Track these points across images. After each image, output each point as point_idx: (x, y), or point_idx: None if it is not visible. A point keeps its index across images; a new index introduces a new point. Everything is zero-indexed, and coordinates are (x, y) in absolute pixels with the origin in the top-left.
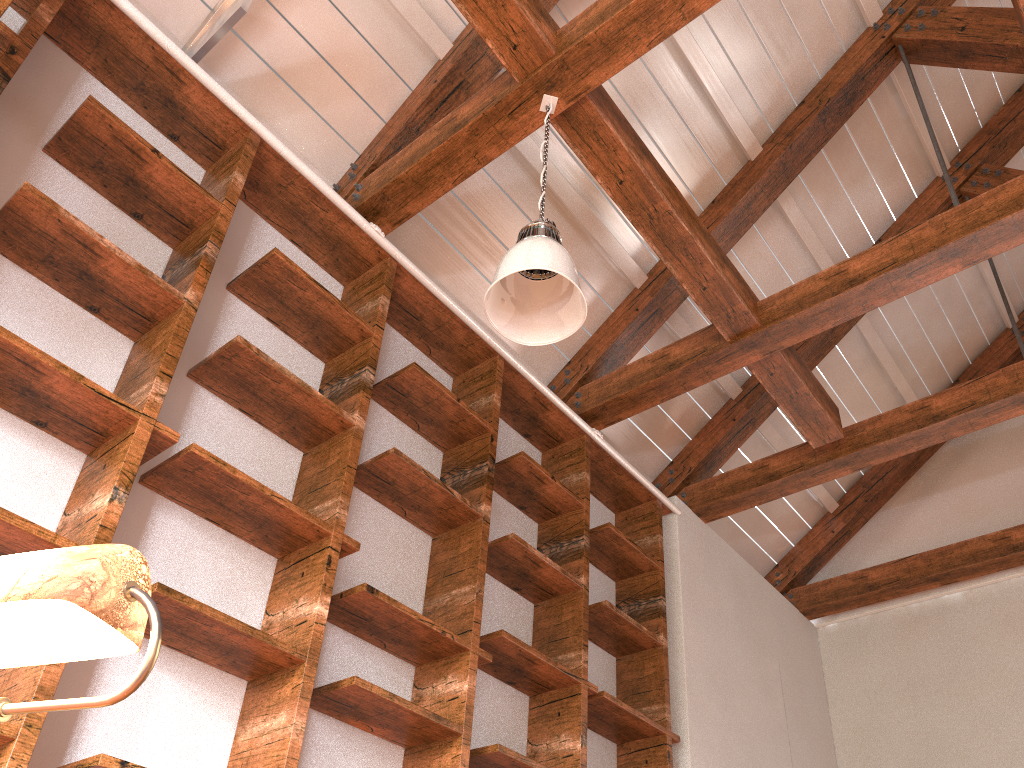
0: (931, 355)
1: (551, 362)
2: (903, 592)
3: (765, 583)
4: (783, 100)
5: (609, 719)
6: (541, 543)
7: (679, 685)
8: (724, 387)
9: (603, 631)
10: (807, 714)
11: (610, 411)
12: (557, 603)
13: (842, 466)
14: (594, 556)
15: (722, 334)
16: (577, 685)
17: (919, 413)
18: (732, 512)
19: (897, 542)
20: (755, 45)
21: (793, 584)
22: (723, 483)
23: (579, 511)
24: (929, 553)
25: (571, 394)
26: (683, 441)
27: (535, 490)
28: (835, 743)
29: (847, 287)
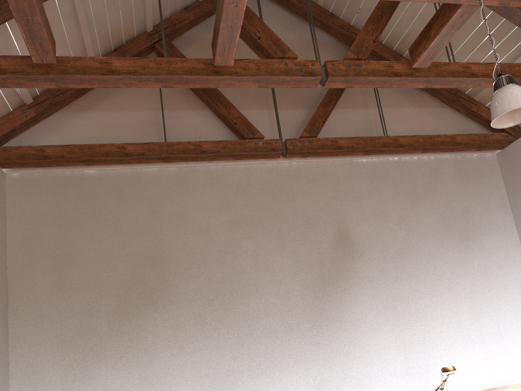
0: (107, 29)
1: None
2: (64, 164)
3: None
4: None
5: None
6: None
7: None
8: None
9: None
10: None
11: None
12: None
13: (50, 81)
14: None
15: None
16: None
17: (105, 66)
18: None
19: (65, 134)
20: None
21: None
22: None
23: None
24: (83, 146)
25: None
26: None
27: None
28: (7, 244)
29: None
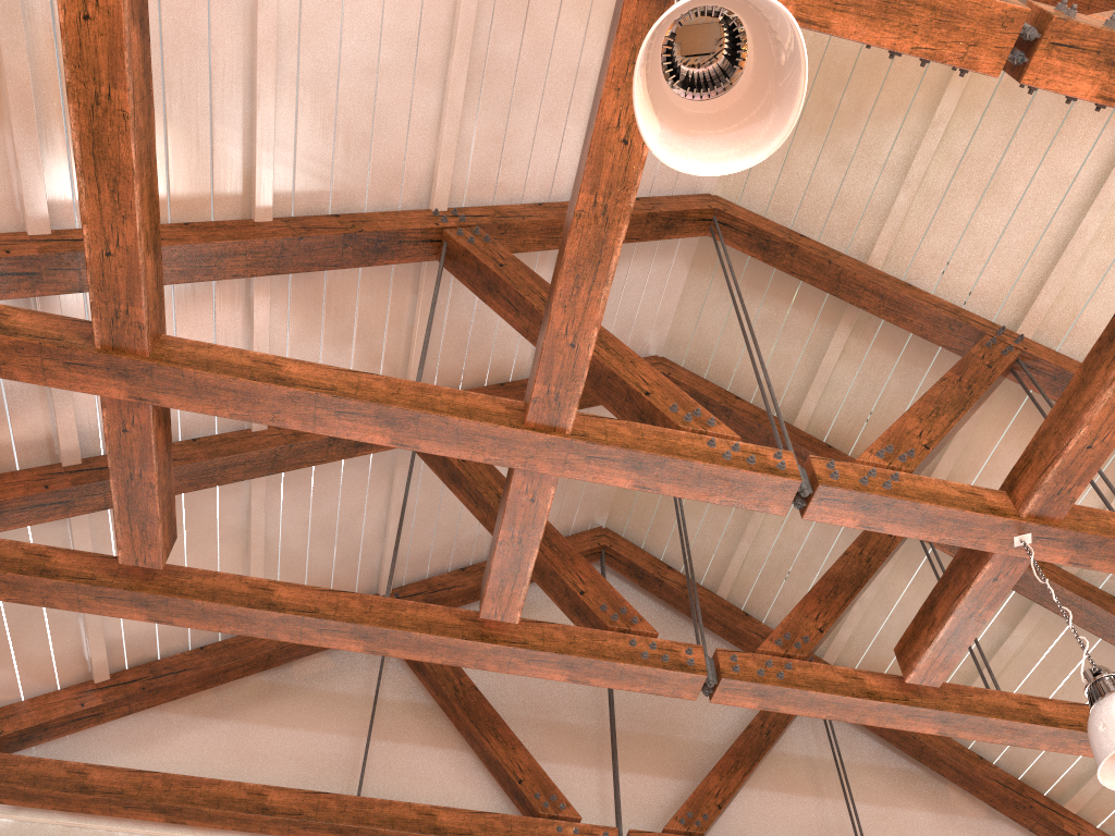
0: (301, 573)
1: None
2: (118, 812)
3: None
4: (321, 197)
5: None
6: None
7: None
8: (61, 443)
9: None
10: None
11: None
12: None
13: (140, 606)
14: None
15: (95, 333)
16: None
17: (259, 592)
18: None
19: (148, 753)
20: (329, 117)
21: None
22: None
23: None
24: (175, 777)
25: None
26: None
27: None
28: None
29: (271, 381)
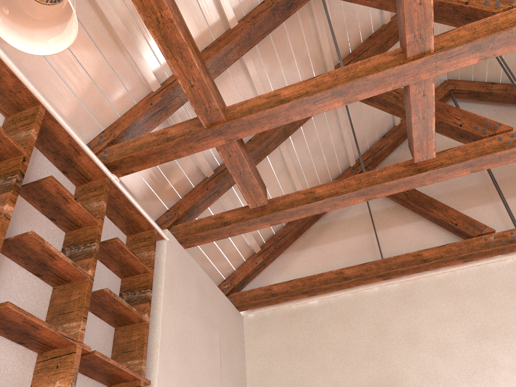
0: (314, 173)
1: (90, 129)
2: (289, 299)
3: (217, 288)
4: None
5: (100, 370)
6: (65, 246)
7: (155, 347)
8: (203, 169)
9: (105, 309)
10: (233, 365)
11: (126, 165)
12: (69, 287)
13: (265, 221)
14: (106, 260)
15: (202, 122)
16: (74, 346)
17: (309, 195)
18: (201, 243)
19: (288, 272)
20: None
21: (233, 291)
22: (197, 225)
23: (95, 226)
24: (304, 278)
25: (102, 151)
26: (176, 198)
27: (62, 207)
28: (247, 381)
29: (279, 104)
